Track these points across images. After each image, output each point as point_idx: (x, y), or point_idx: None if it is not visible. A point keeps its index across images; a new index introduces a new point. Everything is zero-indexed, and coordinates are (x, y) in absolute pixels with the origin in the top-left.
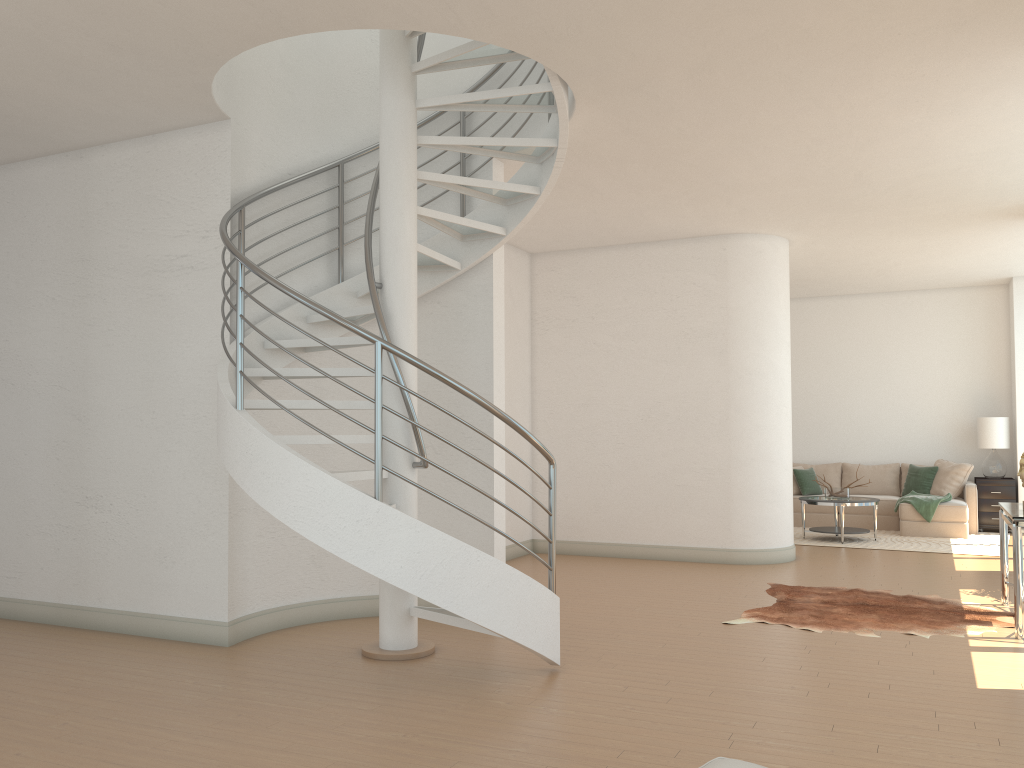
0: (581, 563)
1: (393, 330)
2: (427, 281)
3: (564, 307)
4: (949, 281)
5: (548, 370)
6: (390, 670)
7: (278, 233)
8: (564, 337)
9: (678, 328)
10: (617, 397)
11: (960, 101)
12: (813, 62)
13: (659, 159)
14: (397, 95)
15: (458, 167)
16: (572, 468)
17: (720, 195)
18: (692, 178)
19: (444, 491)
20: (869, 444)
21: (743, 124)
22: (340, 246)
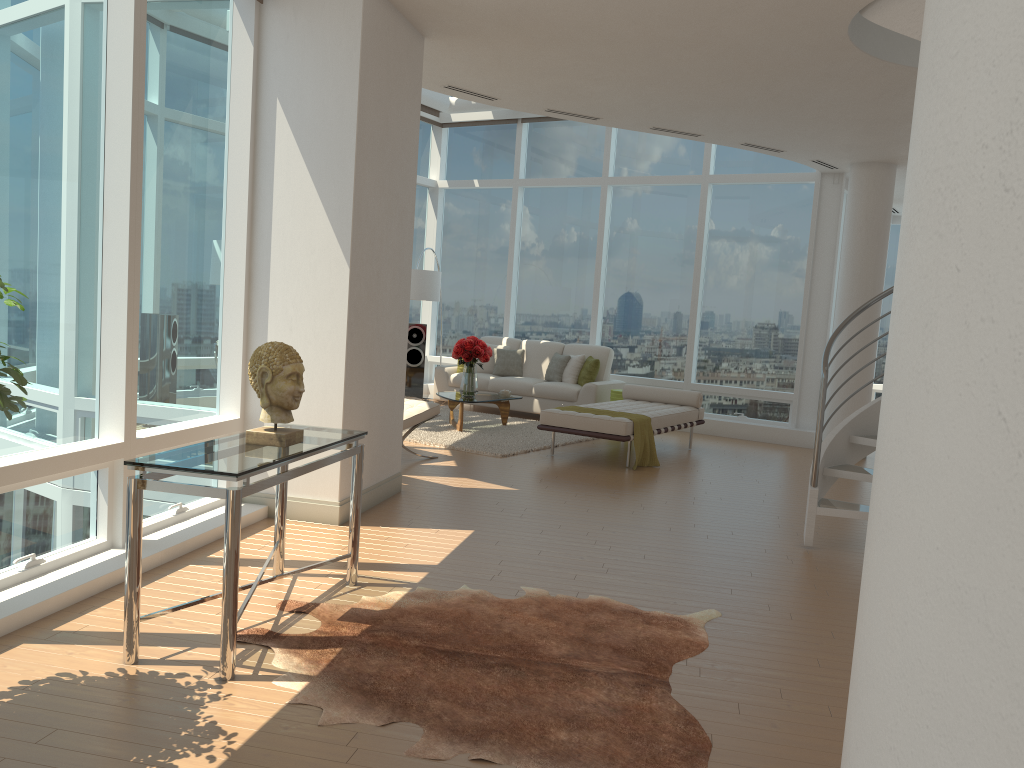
0: None
1: None
2: None
3: None
4: None
5: None
6: None
7: None
8: None
9: None
10: None
11: None
12: (632, 1)
13: None
14: None
15: None
16: None
17: None
18: None
19: None
20: None
21: None
22: None
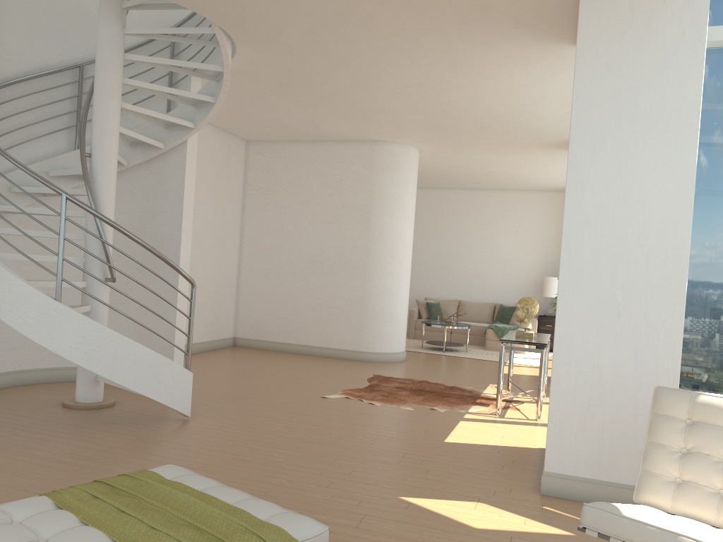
0: (261, 355)
1: (96, 187)
2: (140, 154)
3: (266, 180)
4: (535, 185)
5: (253, 222)
6: (74, 415)
7: (27, 111)
8: (265, 201)
9: (339, 201)
10: (296, 245)
11: (487, 71)
12: (382, 35)
13: (308, 86)
14: (109, 23)
15: (168, 77)
16: (264, 291)
17: (360, 114)
18: (336, 101)
19: (144, 299)
20: (478, 289)
21: (354, 70)
22: (77, 124)
